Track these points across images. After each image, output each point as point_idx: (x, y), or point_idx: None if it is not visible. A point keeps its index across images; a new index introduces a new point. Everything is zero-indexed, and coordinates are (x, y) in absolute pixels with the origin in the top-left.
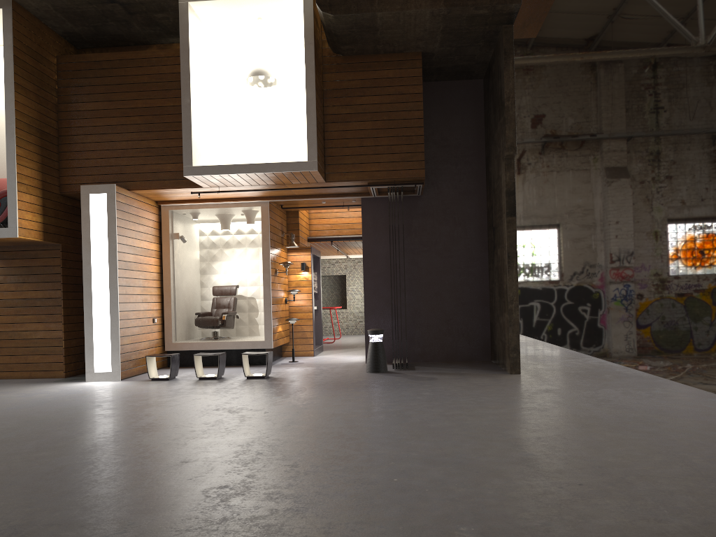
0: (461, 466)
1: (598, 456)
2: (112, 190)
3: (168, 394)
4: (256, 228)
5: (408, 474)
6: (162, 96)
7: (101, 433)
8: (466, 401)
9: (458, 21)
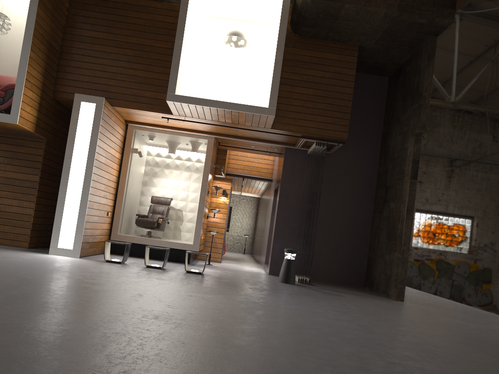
0: None
1: None
2: (101, 102)
3: (131, 275)
4: (193, 157)
5: None
6: (152, 37)
7: (103, 303)
8: (395, 319)
9: (400, 25)
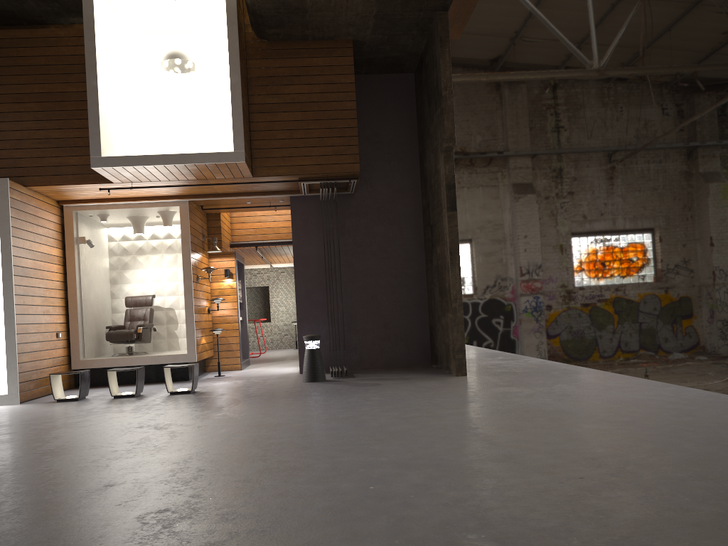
0: (441, 467)
1: (585, 448)
2: (5, 185)
3: (78, 414)
4: (174, 232)
5: (384, 480)
6: (63, 80)
7: None
8: (420, 403)
9: (392, 5)
